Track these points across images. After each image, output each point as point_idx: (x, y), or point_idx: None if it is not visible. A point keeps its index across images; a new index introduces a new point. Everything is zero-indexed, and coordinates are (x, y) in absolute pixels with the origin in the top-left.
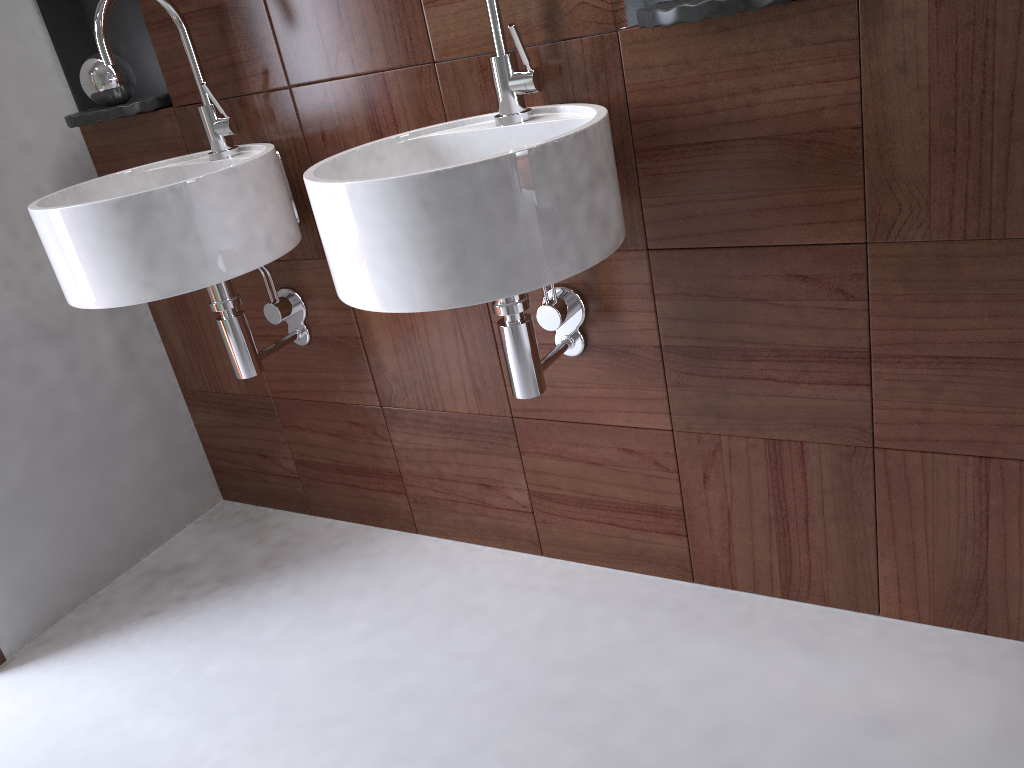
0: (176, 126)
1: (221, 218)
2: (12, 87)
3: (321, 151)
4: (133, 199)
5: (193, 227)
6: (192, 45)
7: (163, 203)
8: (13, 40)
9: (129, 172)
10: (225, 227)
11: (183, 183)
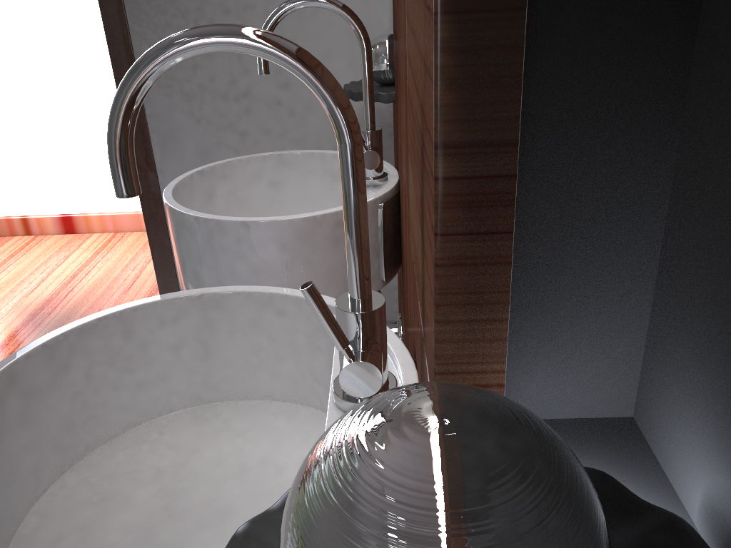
0: (395, 125)
1: (232, 262)
2: (344, 42)
3: (402, 230)
4: (175, 212)
5: (208, 258)
6: (365, 67)
7: (190, 227)
8: (359, 2)
9: (332, 154)
10: (234, 271)
11: (204, 219)
